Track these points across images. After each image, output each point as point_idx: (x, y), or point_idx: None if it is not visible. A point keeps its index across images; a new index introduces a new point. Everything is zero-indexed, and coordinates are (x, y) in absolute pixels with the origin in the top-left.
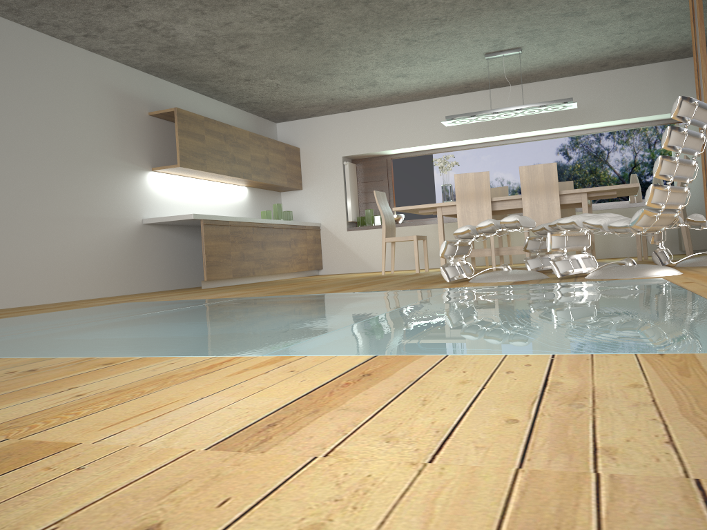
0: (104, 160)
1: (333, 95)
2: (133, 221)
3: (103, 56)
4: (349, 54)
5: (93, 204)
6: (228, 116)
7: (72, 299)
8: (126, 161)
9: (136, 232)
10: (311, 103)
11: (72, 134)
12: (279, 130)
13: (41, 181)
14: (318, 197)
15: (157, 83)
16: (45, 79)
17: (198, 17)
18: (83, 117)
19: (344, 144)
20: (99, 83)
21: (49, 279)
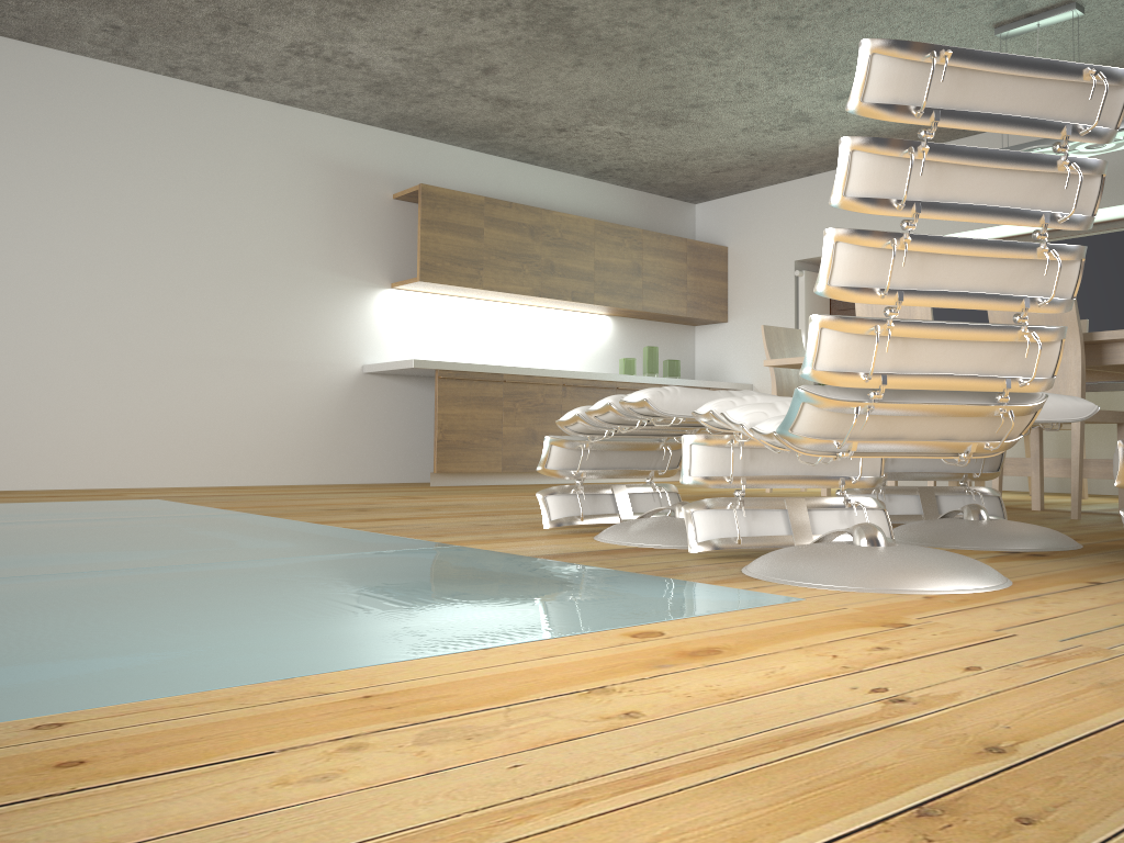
0: (293, 271)
1: (745, 146)
2: (343, 368)
3: (308, 110)
4: (691, 63)
5: (264, 340)
6: (576, 195)
7: (208, 484)
8: (338, 272)
9: (347, 385)
10: (720, 165)
11: (232, 232)
12: (698, 216)
13: (166, 303)
14: (751, 335)
15: (416, 147)
16: (191, 151)
17: (362, 27)
18: (257, 206)
19: (799, 238)
20: (295, 153)
21: (166, 451)
